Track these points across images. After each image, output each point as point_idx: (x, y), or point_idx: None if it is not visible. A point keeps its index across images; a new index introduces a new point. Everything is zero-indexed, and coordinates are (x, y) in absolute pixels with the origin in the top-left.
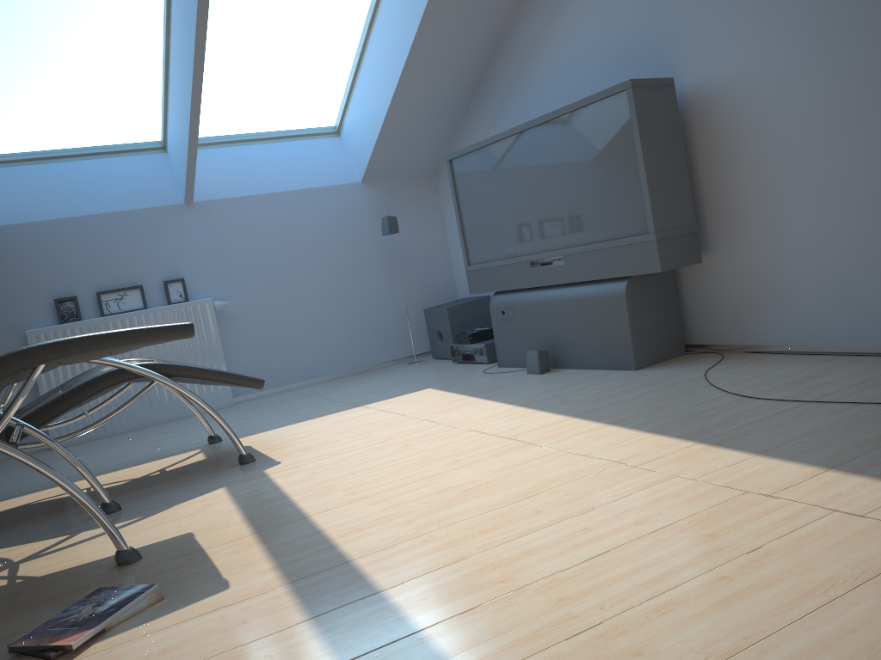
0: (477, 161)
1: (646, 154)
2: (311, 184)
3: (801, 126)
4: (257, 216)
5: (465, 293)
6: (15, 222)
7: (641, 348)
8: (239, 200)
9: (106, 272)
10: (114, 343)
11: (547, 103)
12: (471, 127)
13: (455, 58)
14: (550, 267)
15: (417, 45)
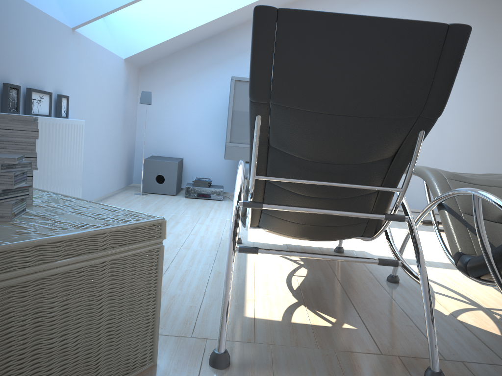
0: None
1: None
2: (110, 48)
3: None
4: (94, 61)
5: (145, 152)
6: None
7: None
8: (90, 42)
9: (30, 69)
10: None
11: None
12: (196, 56)
13: (232, 21)
14: None
15: (241, 8)
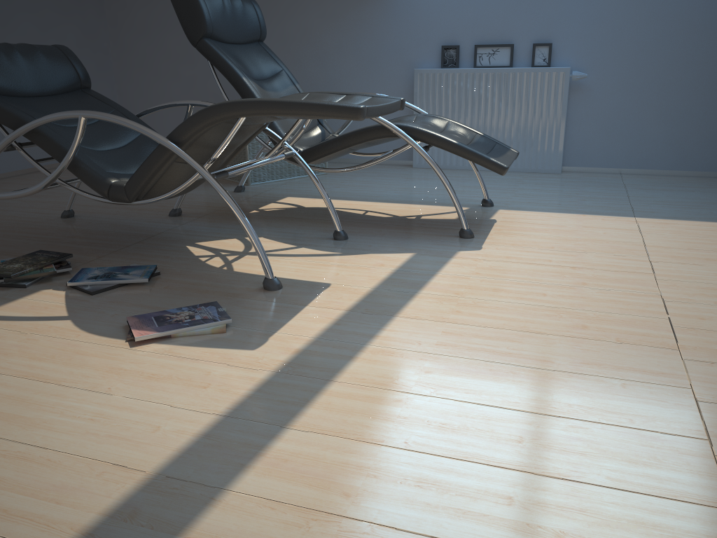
0: None
1: None
2: None
3: None
4: None
5: None
6: None
7: None
8: None
9: (487, 28)
10: (292, 112)
11: None
12: None
13: None
14: None
15: None
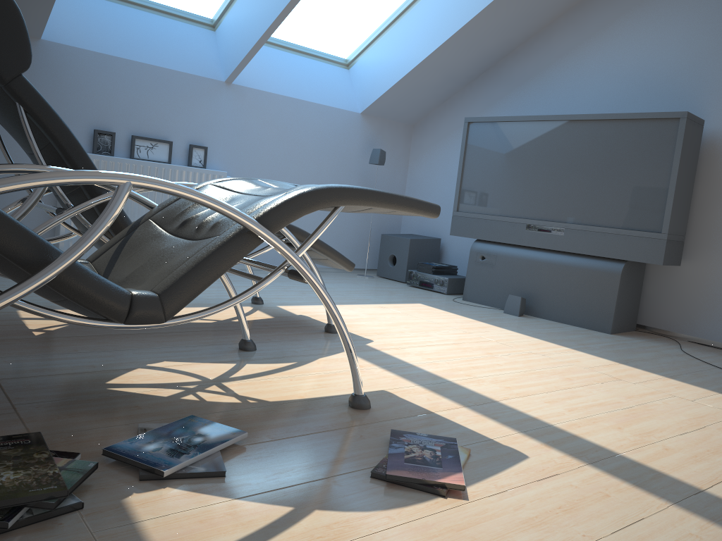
0: (498, 130)
1: (679, 172)
2: (323, 101)
3: None
4: (277, 114)
5: (410, 230)
6: (79, 46)
7: (617, 318)
8: (267, 95)
9: (144, 120)
10: (394, 205)
11: (558, 103)
12: (468, 100)
13: (490, 42)
14: (547, 234)
15: (474, 21)
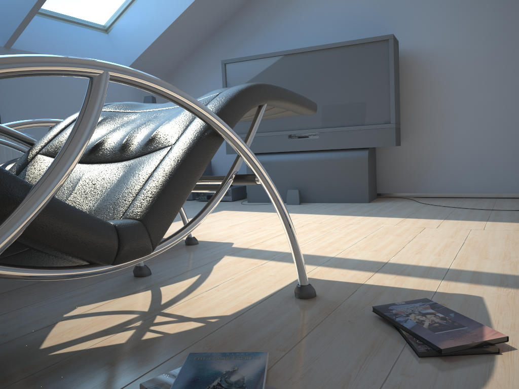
0: (251, 67)
1: (394, 78)
2: None
3: (472, 79)
4: None
5: None
6: None
7: (369, 190)
8: None
9: None
10: (296, 101)
11: (286, 43)
12: (212, 50)
13: (226, 1)
14: (305, 139)
15: None
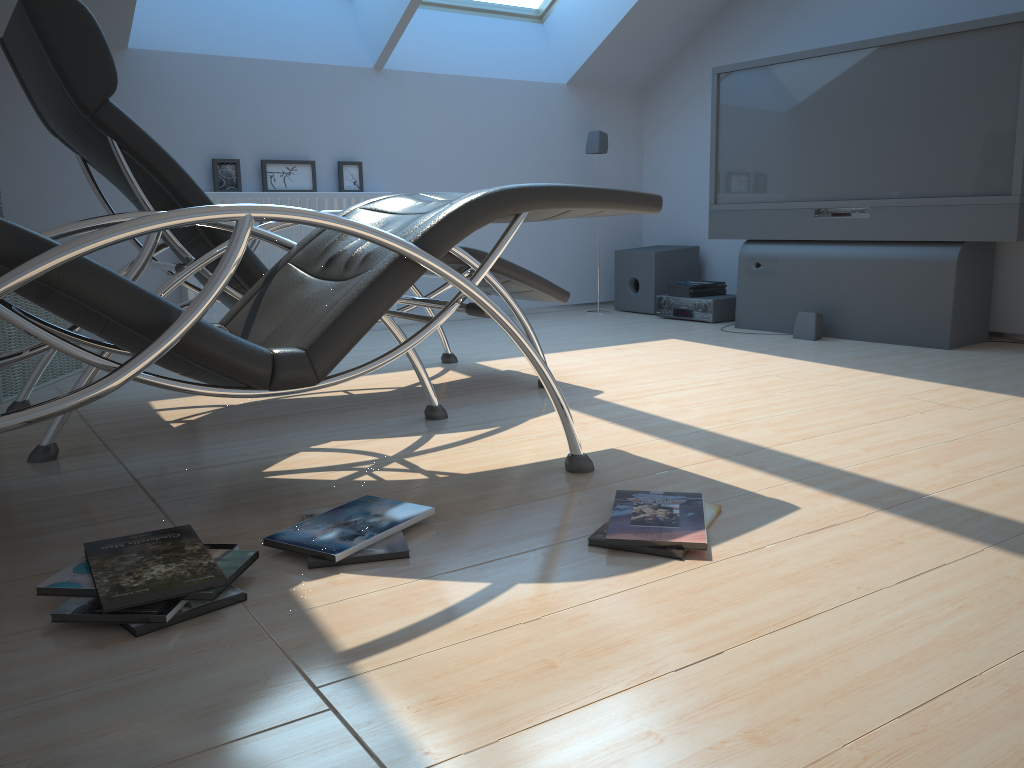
0: (761, 80)
1: None
2: (511, 75)
3: None
4: (450, 103)
5: (655, 240)
6: (176, 49)
7: (957, 326)
8: (433, 78)
9: (274, 137)
10: (596, 202)
11: (848, 26)
12: (717, 41)
13: None
14: (845, 219)
15: None
